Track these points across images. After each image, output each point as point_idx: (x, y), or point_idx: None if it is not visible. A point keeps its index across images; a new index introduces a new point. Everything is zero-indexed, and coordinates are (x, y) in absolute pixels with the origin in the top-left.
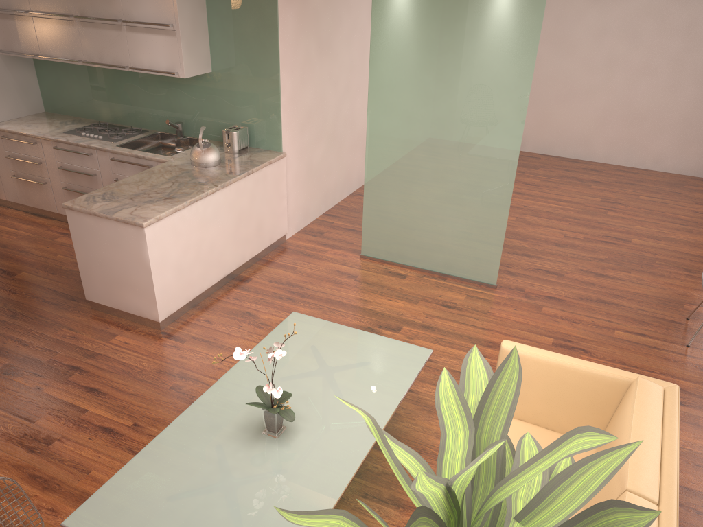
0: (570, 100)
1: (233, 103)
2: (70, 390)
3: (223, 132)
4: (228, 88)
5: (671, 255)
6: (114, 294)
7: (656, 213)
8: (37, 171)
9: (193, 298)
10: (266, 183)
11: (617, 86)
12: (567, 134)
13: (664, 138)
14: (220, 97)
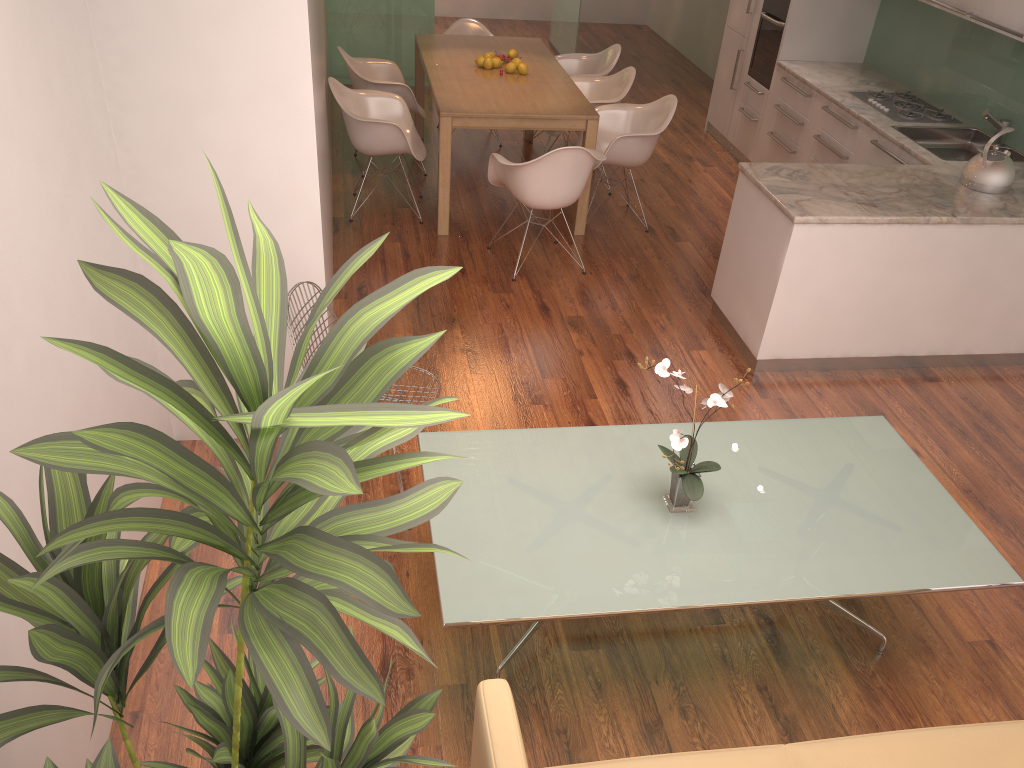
0: None
1: None
2: (602, 371)
3: None
4: None
5: None
6: (735, 301)
7: None
8: (794, 135)
9: (827, 357)
10: None
11: None
12: None
13: None
14: None
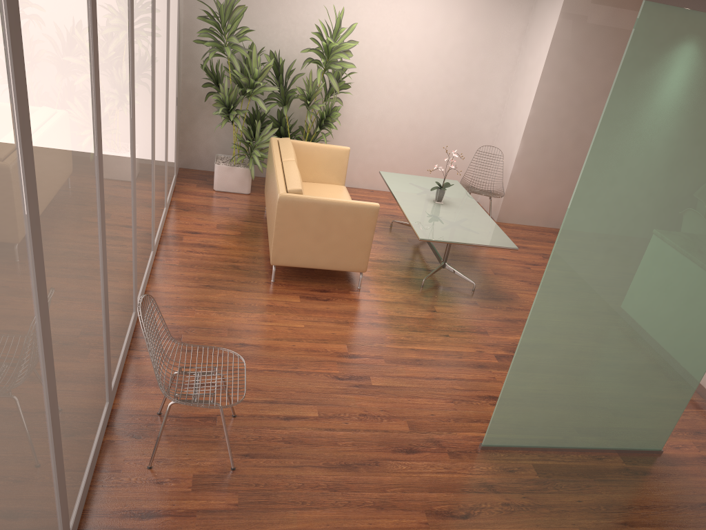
0: None
1: None
2: None
3: None
4: None
5: None
6: None
7: None
8: None
9: None
10: None
11: None
12: None
13: None
14: None
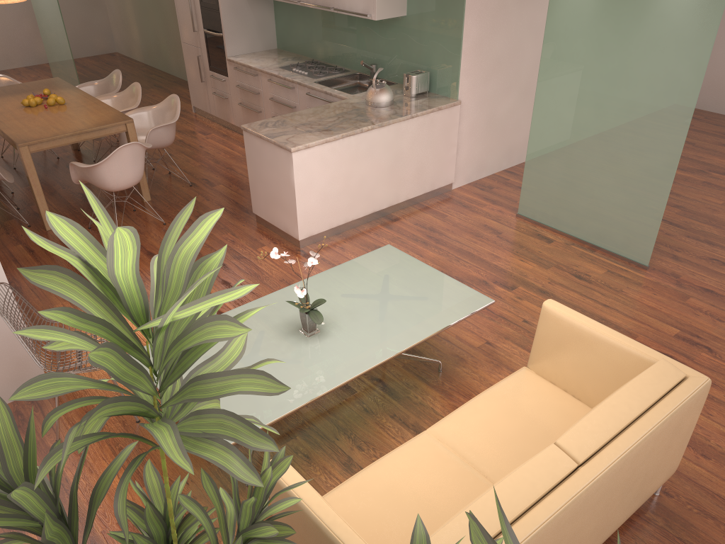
0: None
1: (421, 47)
2: None
3: (403, 75)
4: (418, 32)
5: None
6: (271, 210)
7: None
8: (256, 101)
9: (337, 226)
10: (433, 129)
11: None
12: None
13: None
14: (410, 40)
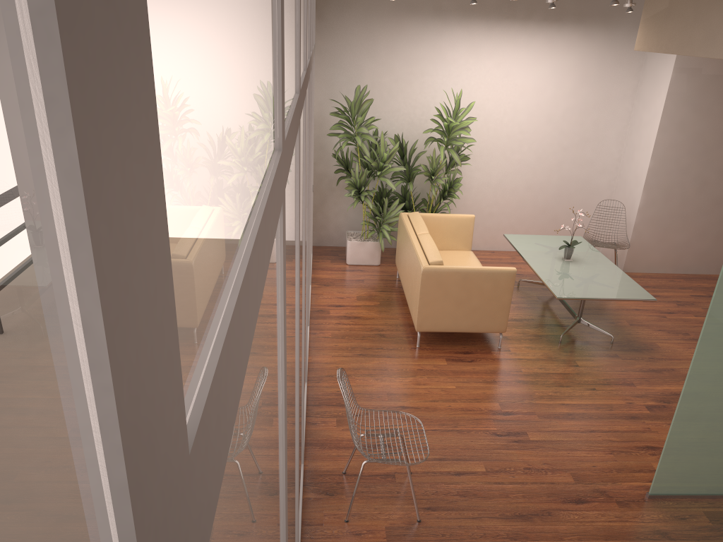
0: None
1: None
2: None
3: None
4: None
5: None
6: None
7: None
8: None
9: None
10: None
11: None
12: None
13: None
14: None
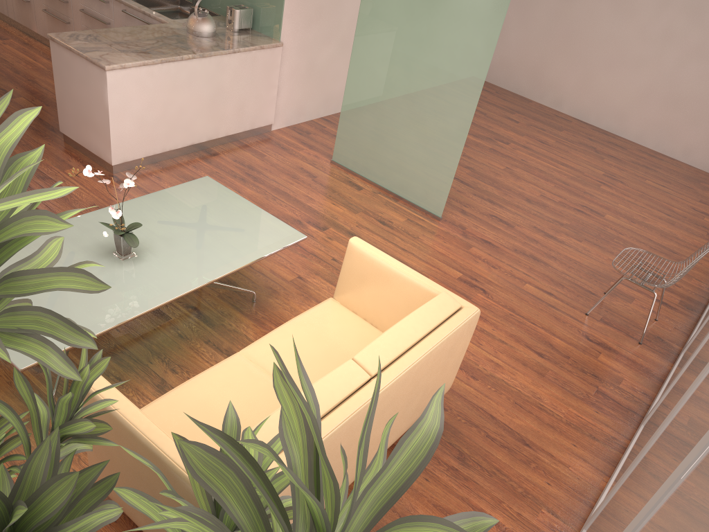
0: (617, 68)
1: None
2: None
3: (227, 7)
4: None
5: (635, 238)
6: (81, 130)
7: (651, 199)
8: (64, 10)
9: (153, 154)
10: (255, 67)
11: (667, 64)
12: (605, 104)
13: (699, 130)
14: None
